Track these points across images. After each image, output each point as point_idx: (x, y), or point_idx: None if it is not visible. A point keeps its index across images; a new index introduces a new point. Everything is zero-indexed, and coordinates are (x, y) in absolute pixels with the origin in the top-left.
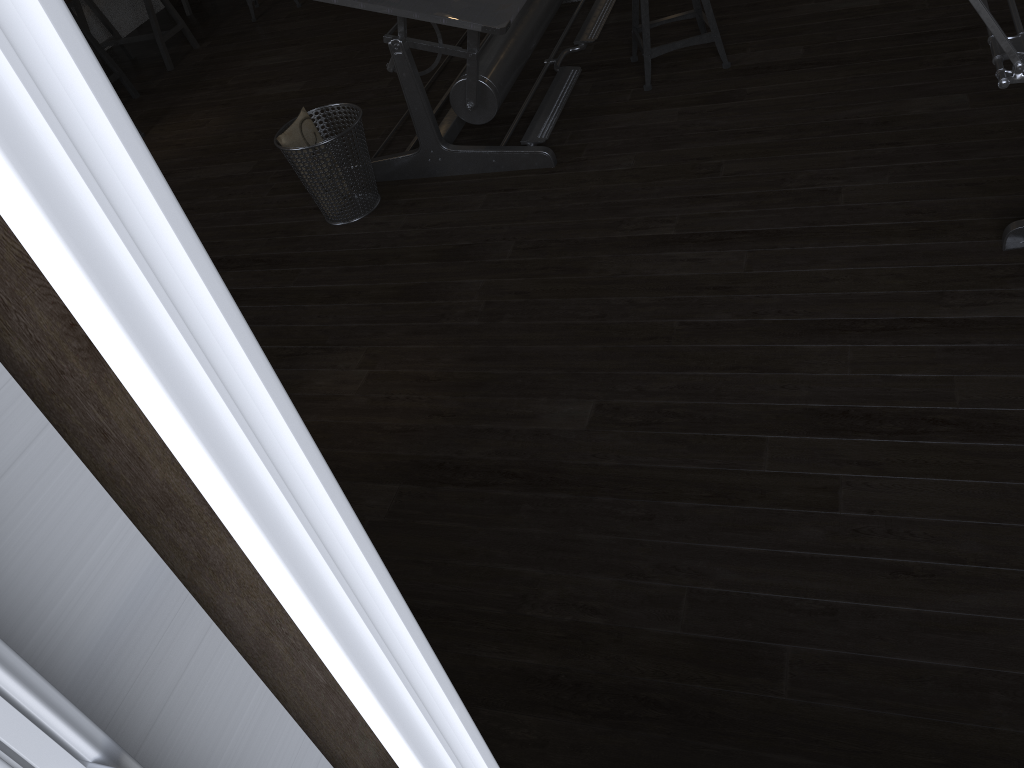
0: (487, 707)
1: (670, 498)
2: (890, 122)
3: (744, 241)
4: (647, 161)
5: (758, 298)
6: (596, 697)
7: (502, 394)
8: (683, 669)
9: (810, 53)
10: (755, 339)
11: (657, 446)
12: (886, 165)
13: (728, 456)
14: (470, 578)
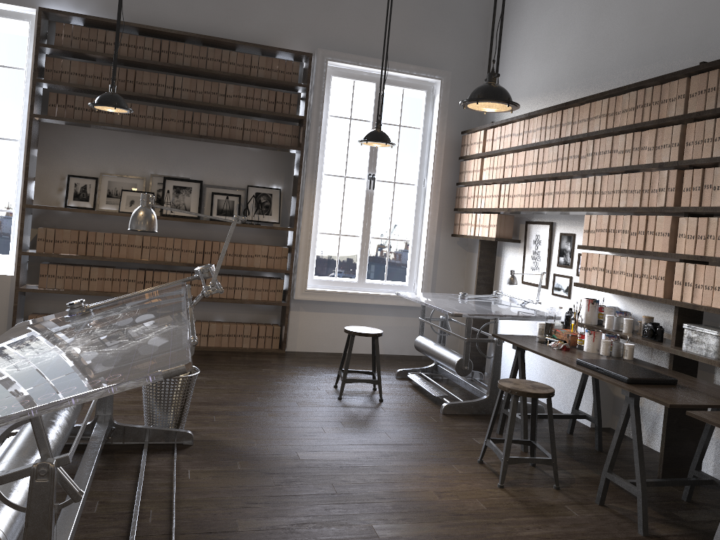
0: None
1: None
2: None
3: None
4: None
5: None
6: None
7: None
8: None
9: None
10: None
11: None
12: None
13: None
14: None
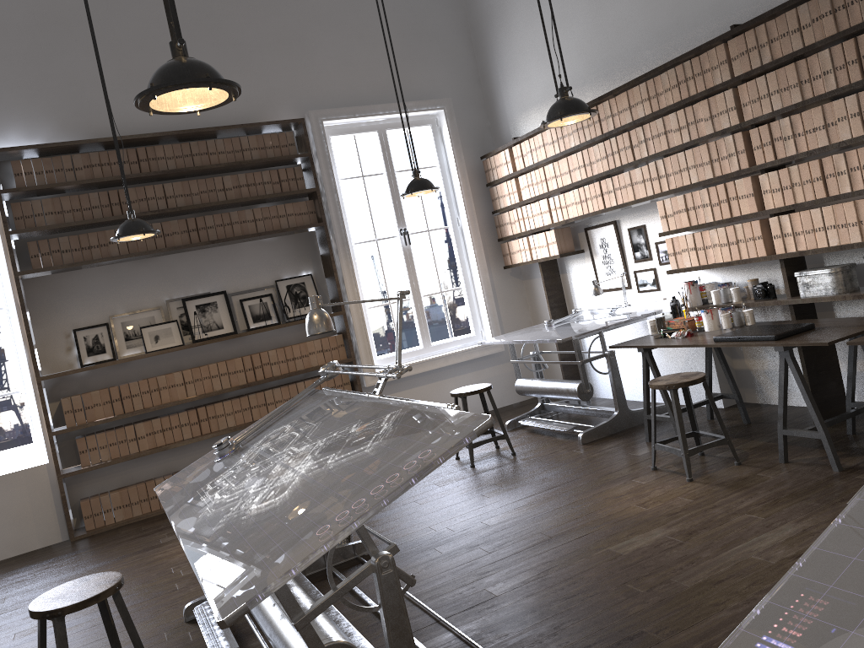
0: (93, 545)
1: (43, 580)
2: None
3: (15, 642)
4: None
5: (6, 628)
6: (59, 557)
7: (135, 565)
8: (33, 569)
9: None
10: (8, 618)
11: (52, 585)
12: None
13: (21, 594)
14: (114, 548)
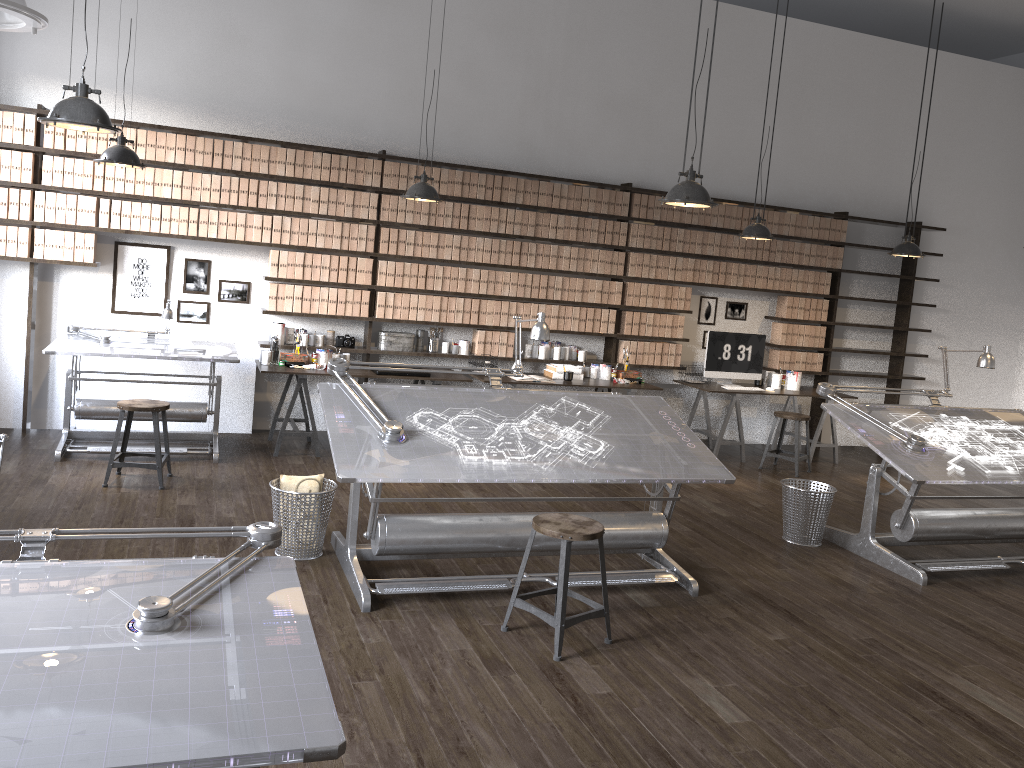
0: None
1: None
2: (464, 755)
3: None
4: (375, 647)
5: None
6: None
7: None
8: None
9: (598, 697)
10: None
11: None
12: (378, 761)
13: None
14: None
